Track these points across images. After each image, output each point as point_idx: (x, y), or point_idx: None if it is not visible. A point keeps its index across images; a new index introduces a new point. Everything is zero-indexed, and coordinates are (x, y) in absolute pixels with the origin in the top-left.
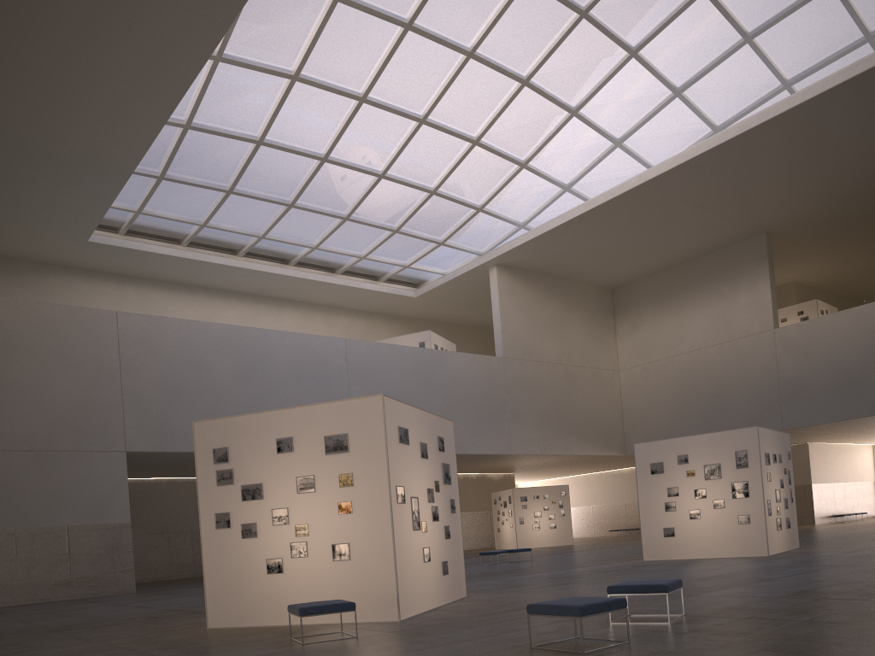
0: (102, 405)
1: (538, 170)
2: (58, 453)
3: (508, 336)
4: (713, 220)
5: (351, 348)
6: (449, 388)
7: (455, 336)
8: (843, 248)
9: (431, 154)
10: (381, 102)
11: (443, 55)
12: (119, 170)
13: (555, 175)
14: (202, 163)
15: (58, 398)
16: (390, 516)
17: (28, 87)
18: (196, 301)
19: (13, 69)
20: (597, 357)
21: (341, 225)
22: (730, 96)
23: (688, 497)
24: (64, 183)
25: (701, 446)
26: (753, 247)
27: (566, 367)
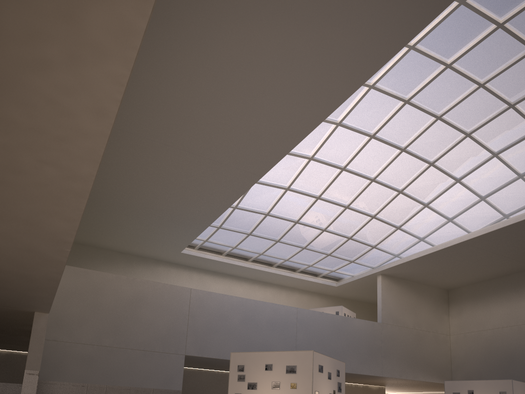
0: (177, 331)
1: (406, 230)
2: (155, 353)
3: (385, 311)
4: (505, 260)
5: (300, 312)
6: (350, 337)
7: (357, 307)
8: None
9: (350, 221)
10: (327, 199)
11: (359, 180)
12: (202, 225)
13: (415, 233)
14: (239, 222)
15: (159, 326)
16: None
17: (173, 195)
18: (224, 281)
19: (169, 189)
20: (437, 326)
21: (301, 251)
22: (512, 201)
23: None
24: (177, 229)
25: (481, 386)
26: None
27: (417, 331)
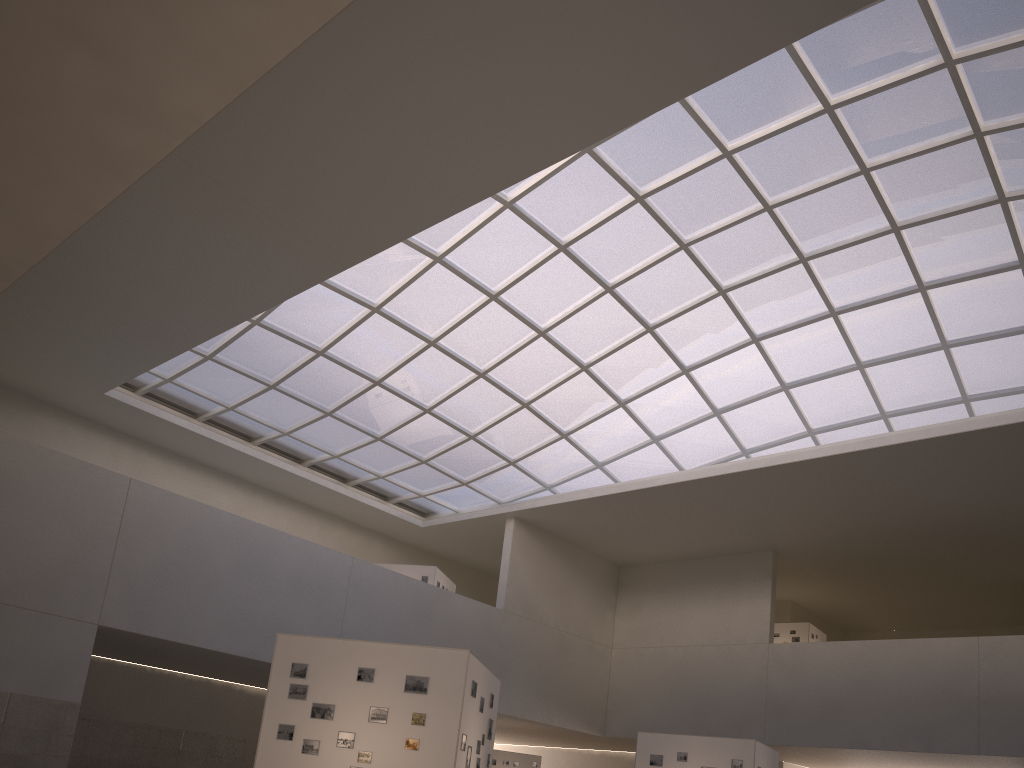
0: (87, 570)
1: (577, 443)
2: (25, 611)
3: (513, 589)
4: (729, 529)
5: (357, 567)
6: (445, 629)
7: (450, 573)
8: (839, 581)
9: (480, 403)
10: (448, 350)
11: (517, 327)
12: (175, 344)
13: (591, 451)
14: (256, 355)
15: (44, 553)
16: (453, 760)
17: (126, 258)
18: (192, 477)
19: (120, 241)
20: (594, 630)
21: (371, 443)
22: (761, 427)
23: None
24: (111, 340)
25: (701, 747)
26: (760, 561)
27: (562, 633)
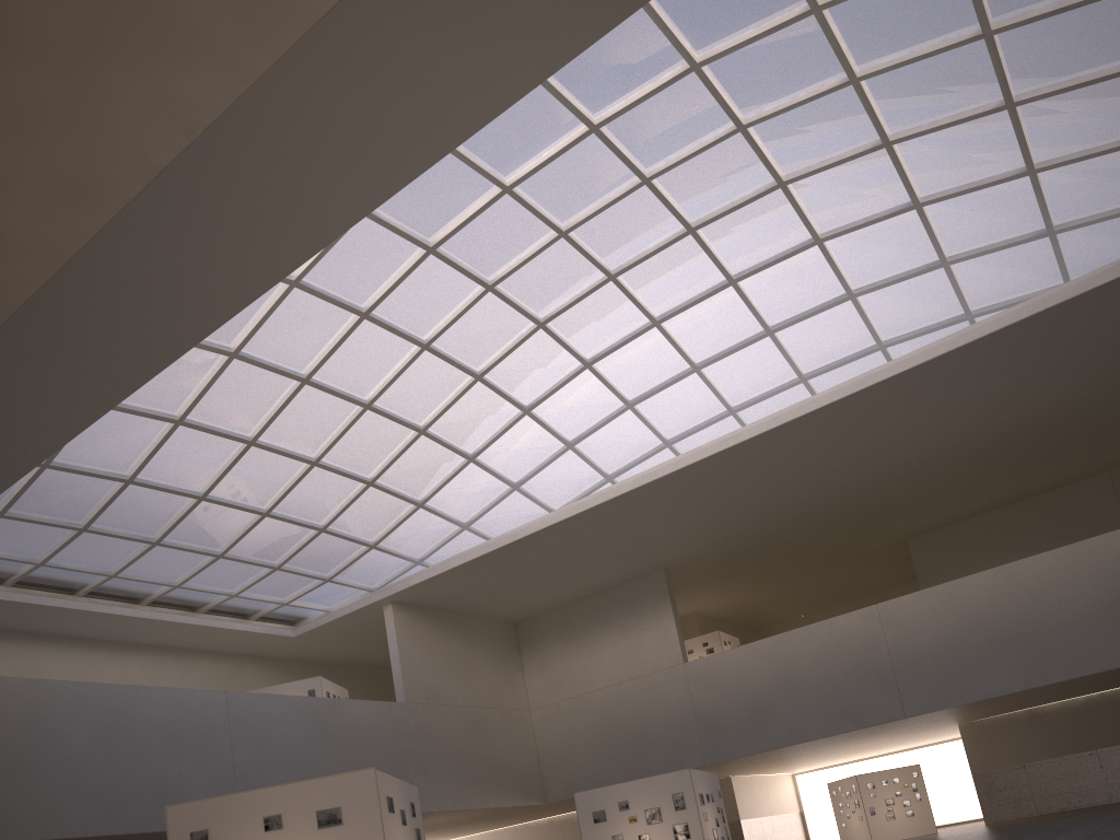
0: None
1: (436, 509)
2: None
3: (410, 678)
4: (614, 559)
5: (233, 701)
6: (348, 740)
7: (339, 677)
8: (736, 582)
9: (321, 493)
10: (271, 445)
11: (339, 406)
12: None
13: (453, 514)
14: (55, 500)
15: None
16: None
17: None
18: (15, 650)
19: None
20: (506, 696)
21: (213, 563)
22: (618, 450)
23: None
24: None
25: (640, 790)
26: (653, 583)
27: (474, 709)
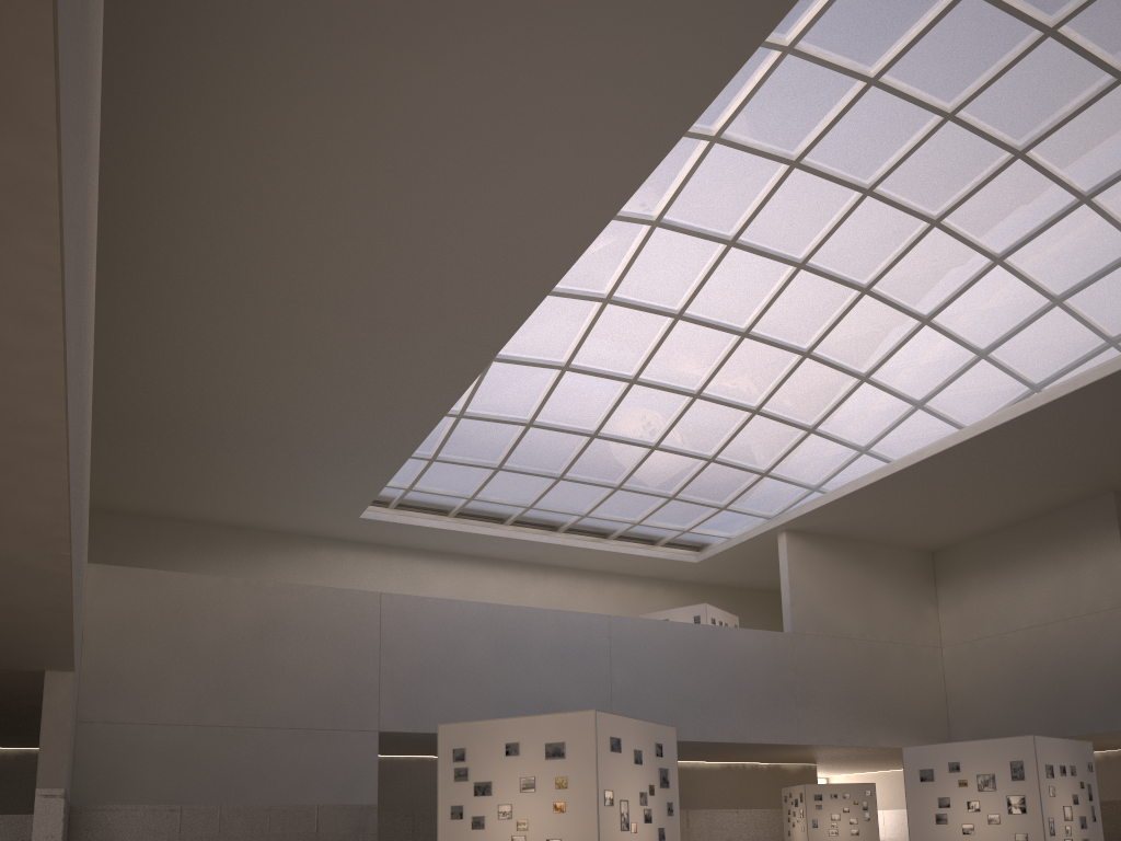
0: (359, 684)
1: (829, 434)
2: (315, 732)
3: (799, 608)
4: (1042, 482)
5: (615, 624)
6: (726, 667)
7: (746, 602)
8: None
9: (707, 424)
10: (652, 382)
11: (715, 337)
12: (394, 459)
13: (849, 438)
14: (473, 445)
15: (320, 677)
16: (596, 817)
17: (322, 402)
18: (459, 570)
19: (312, 390)
20: (912, 631)
21: (612, 494)
22: (1046, 354)
23: (960, 809)
24: (343, 471)
25: (974, 753)
26: (1099, 508)
27: (871, 643)
